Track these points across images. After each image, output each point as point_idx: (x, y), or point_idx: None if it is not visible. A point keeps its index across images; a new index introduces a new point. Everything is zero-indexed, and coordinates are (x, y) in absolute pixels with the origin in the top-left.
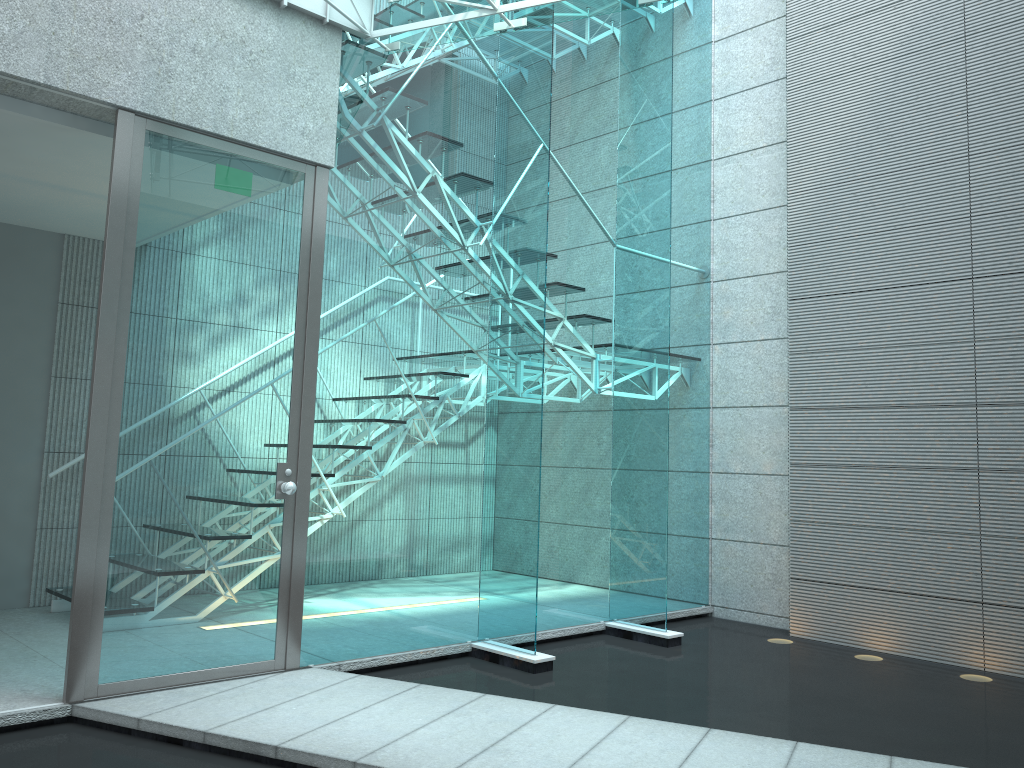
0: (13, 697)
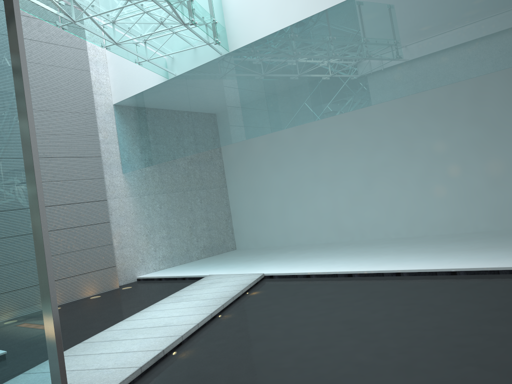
0: None
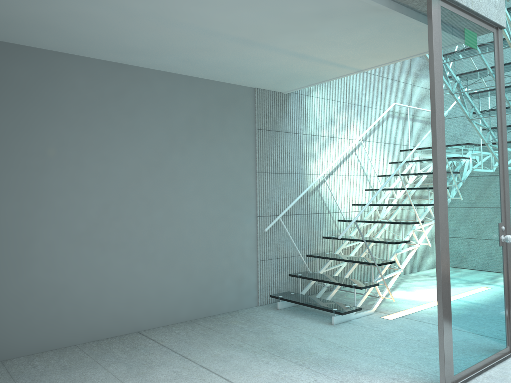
0: None
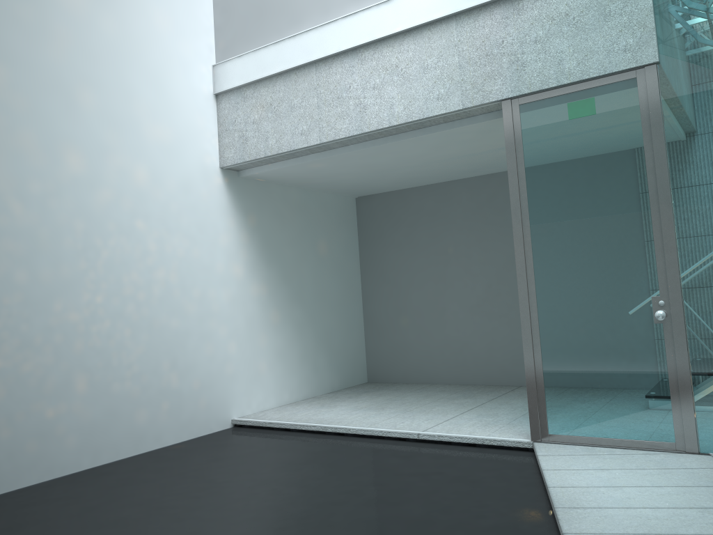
0: (523, 433)
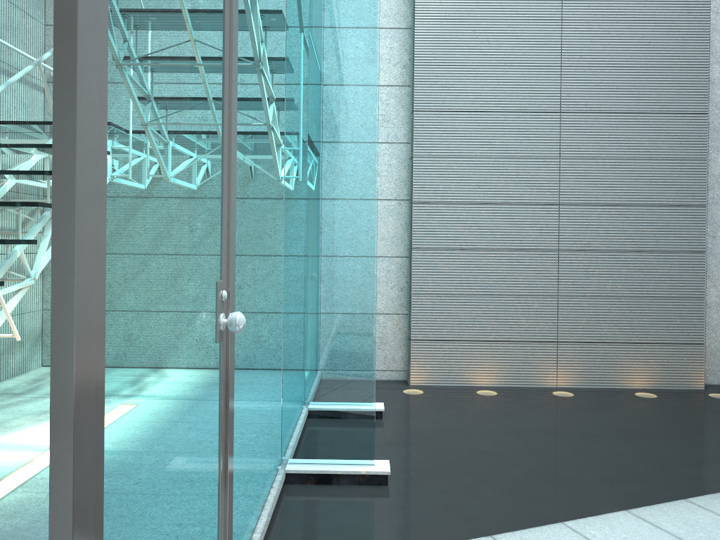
0: None
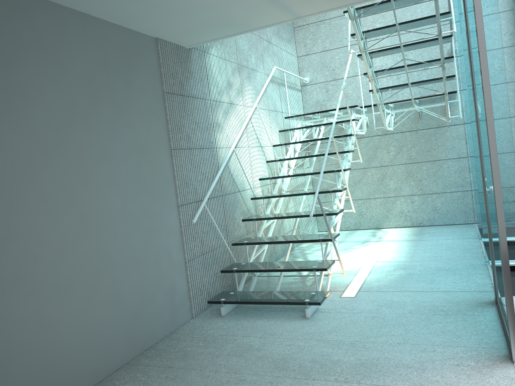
0: (475, 371)
